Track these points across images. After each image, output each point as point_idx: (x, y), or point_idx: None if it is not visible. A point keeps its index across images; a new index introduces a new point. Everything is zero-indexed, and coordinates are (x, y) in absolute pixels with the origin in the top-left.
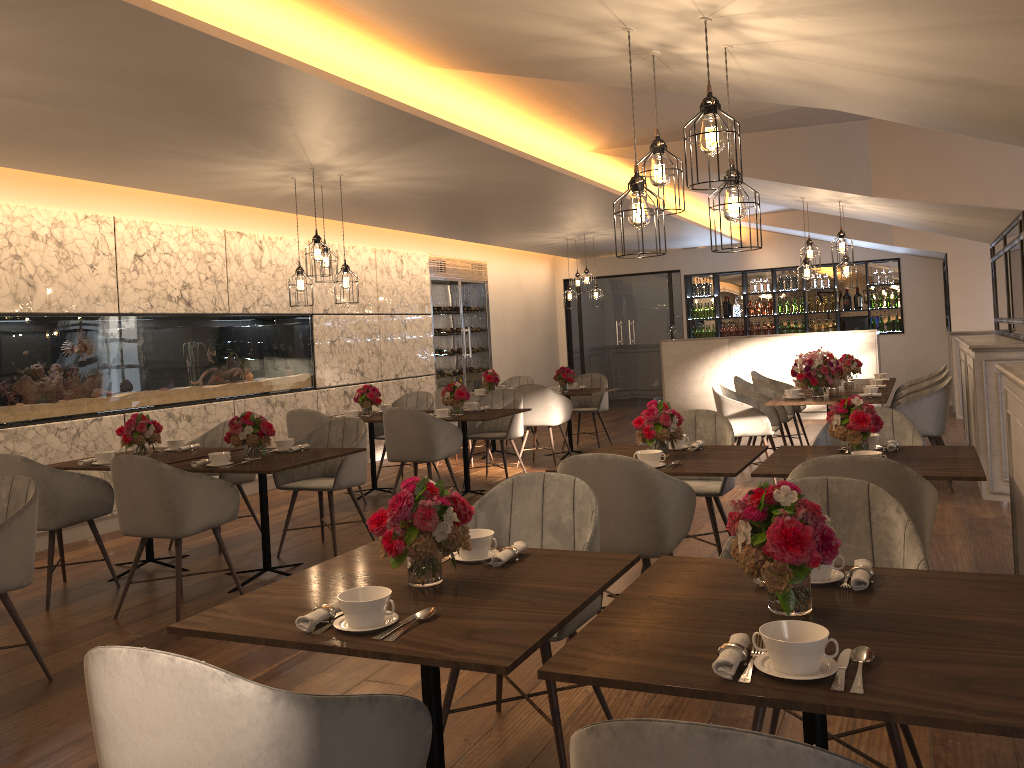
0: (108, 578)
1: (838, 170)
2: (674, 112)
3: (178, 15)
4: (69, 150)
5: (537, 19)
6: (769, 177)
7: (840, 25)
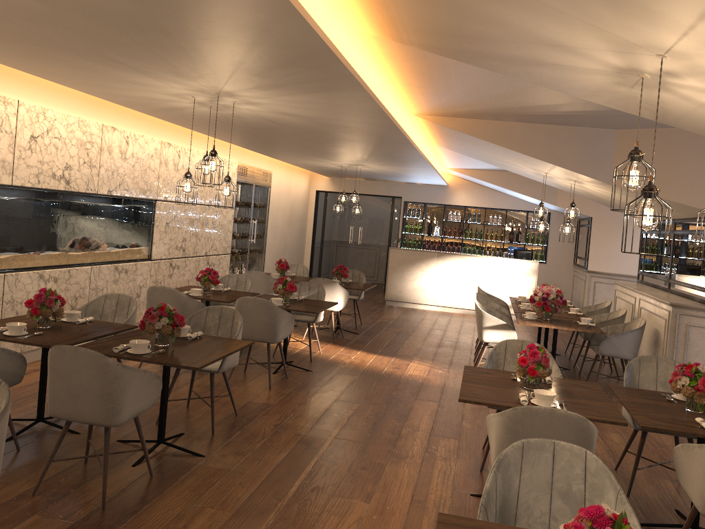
0: None
1: (591, 162)
2: (503, 101)
3: None
4: (19, 41)
5: (579, 29)
6: (542, 158)
7: None
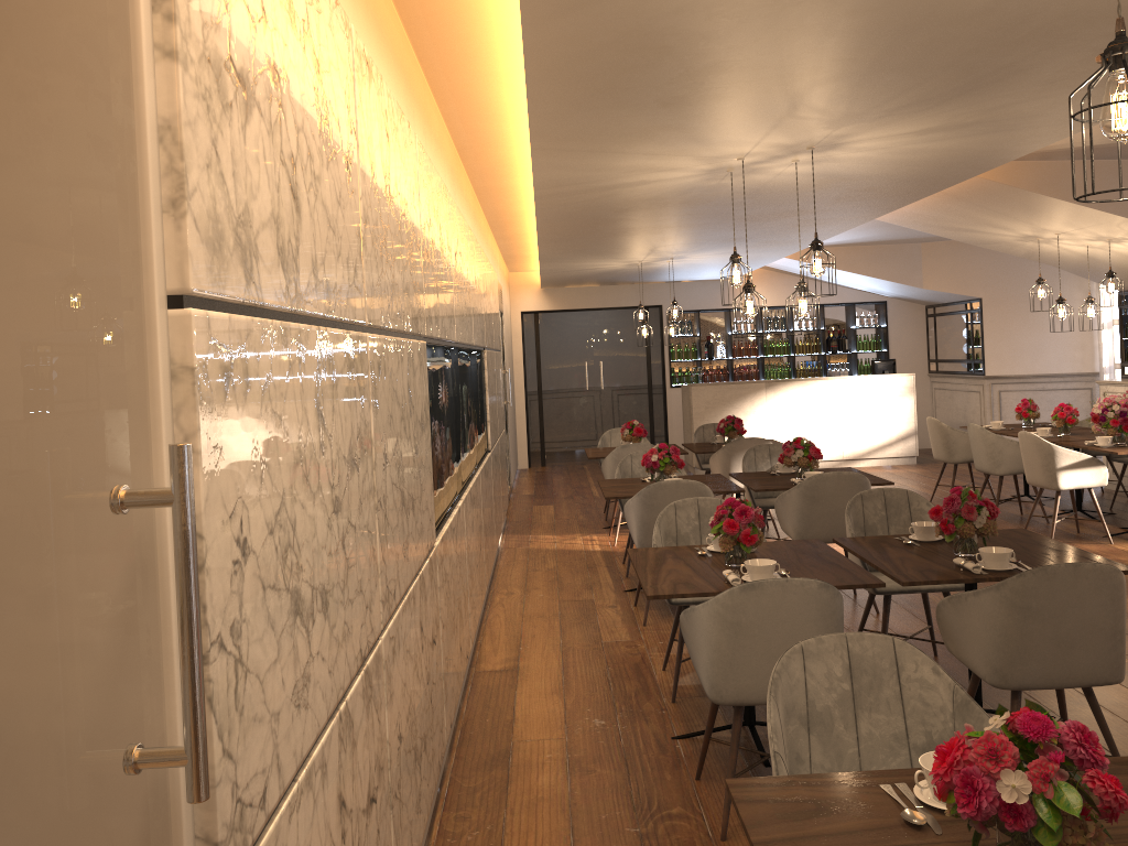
0: (749, 761)
1: None
2: None
3: None
4: (711, 77)
5: None
6: (1108, 209)
7: None
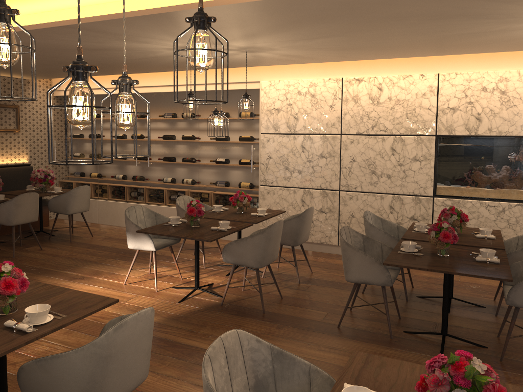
0: (422, 295)
1: None
2: None
3: (219, 1)
4: (424, 45)
5: None
6: None
7: None
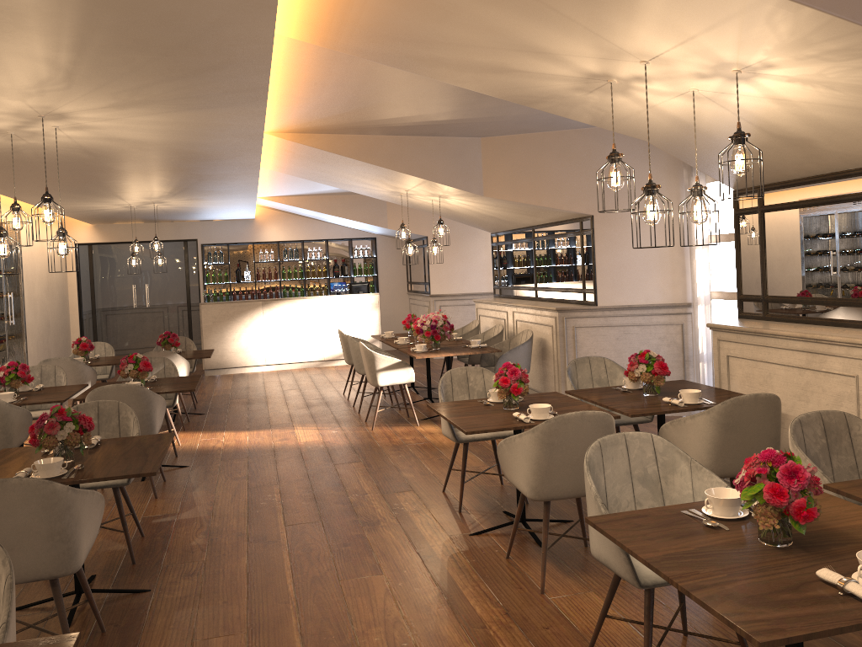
0: None
1: (461, 173)
2: (384, 112)
3: None
4: None
5: (577, 37)
6: (414, 173)
7: (823, 96)
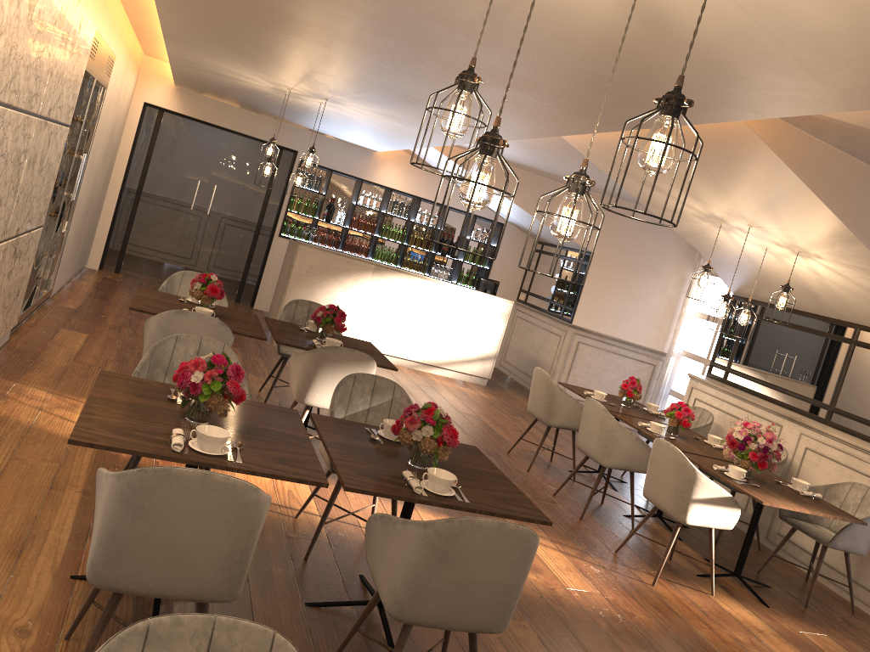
0: None
1: None
2: None
3: None
4: None
5: None
6: (847, 221)
7: None
